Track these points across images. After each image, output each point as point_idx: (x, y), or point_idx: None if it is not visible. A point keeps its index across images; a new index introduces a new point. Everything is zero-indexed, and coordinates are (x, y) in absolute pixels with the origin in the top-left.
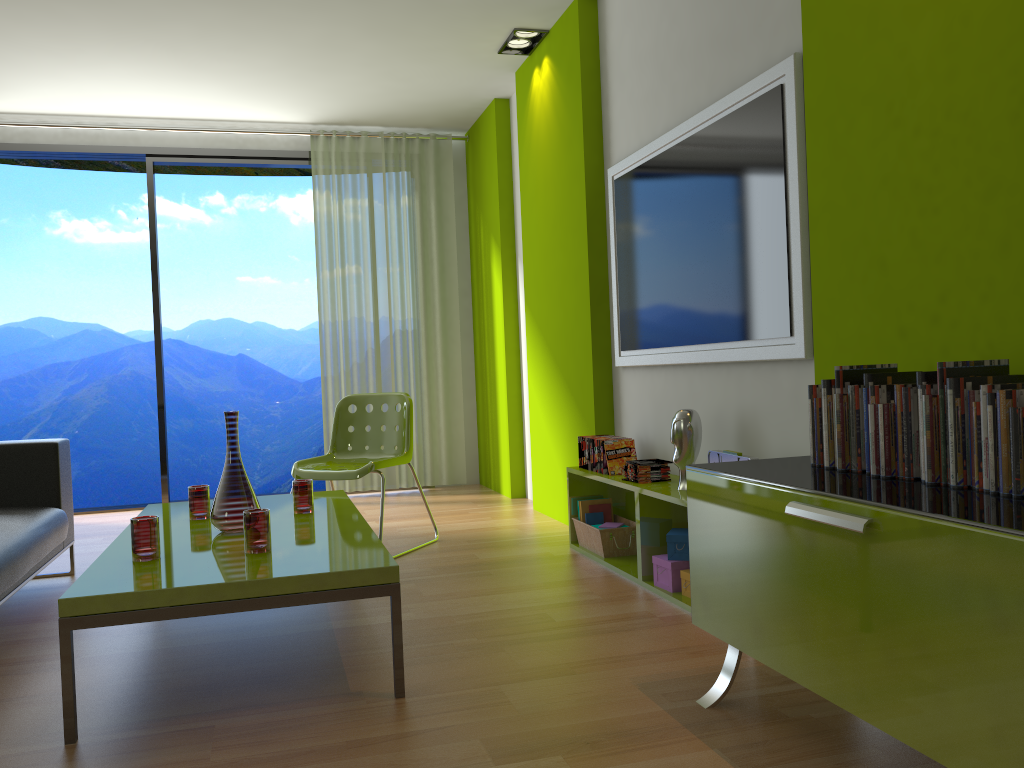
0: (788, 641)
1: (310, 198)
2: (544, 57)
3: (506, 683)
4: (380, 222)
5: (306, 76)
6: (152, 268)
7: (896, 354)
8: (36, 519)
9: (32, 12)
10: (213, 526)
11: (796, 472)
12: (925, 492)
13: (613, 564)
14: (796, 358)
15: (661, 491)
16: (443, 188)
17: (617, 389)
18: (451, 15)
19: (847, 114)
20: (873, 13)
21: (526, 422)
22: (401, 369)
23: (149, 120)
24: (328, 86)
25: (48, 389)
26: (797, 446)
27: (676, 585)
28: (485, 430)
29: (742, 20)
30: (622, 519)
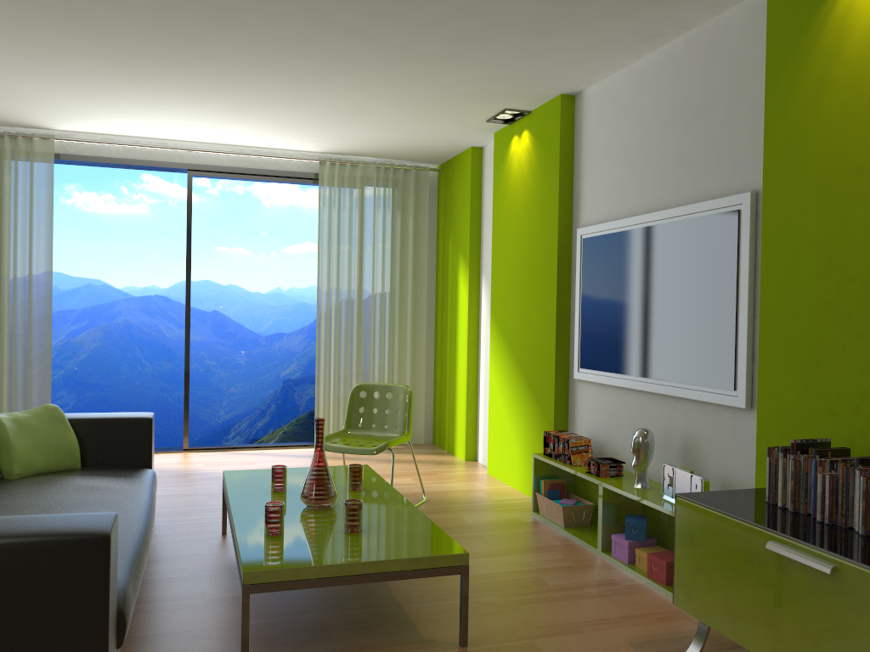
0: (759, 631)
1: (280, 185)
2: (524, 130)
3: (535, 638)
4: (369, 233)
5: (331, 125)
6: (187, 260)
7: (824, 426)
8: (147, 482)
9: (140, 77)
10: (296, 500)
11: (761, 511)
12: (864, 545)
13: (573, 534)
14: (738, 407)
15: (622, 488)
16: (419, 208)
17: (572, 395)
18: (460, 98)
19: (796, 251)
20: (822, 188)
21: (481, 402)
22: (378, 350)
23: (193, 143)
24: (345, 132)
25: (54, 332)
26: (733, 468)
27: (630, 558)
28: (442, 402)
29: (706, 152)
30: (574, 496)
